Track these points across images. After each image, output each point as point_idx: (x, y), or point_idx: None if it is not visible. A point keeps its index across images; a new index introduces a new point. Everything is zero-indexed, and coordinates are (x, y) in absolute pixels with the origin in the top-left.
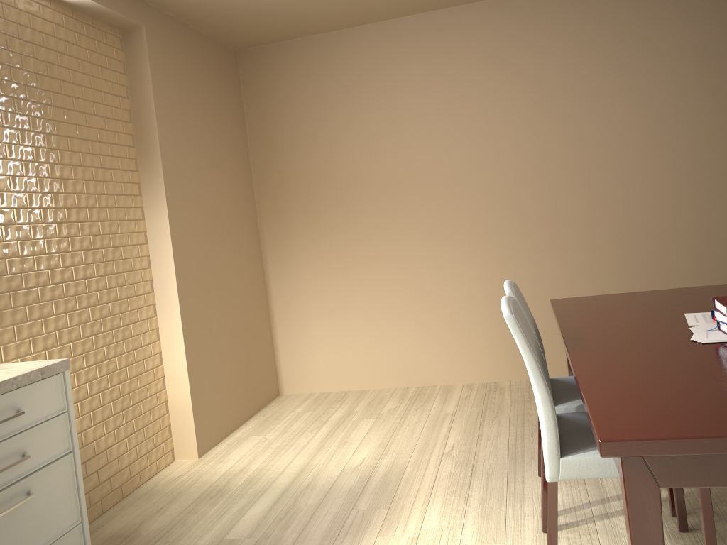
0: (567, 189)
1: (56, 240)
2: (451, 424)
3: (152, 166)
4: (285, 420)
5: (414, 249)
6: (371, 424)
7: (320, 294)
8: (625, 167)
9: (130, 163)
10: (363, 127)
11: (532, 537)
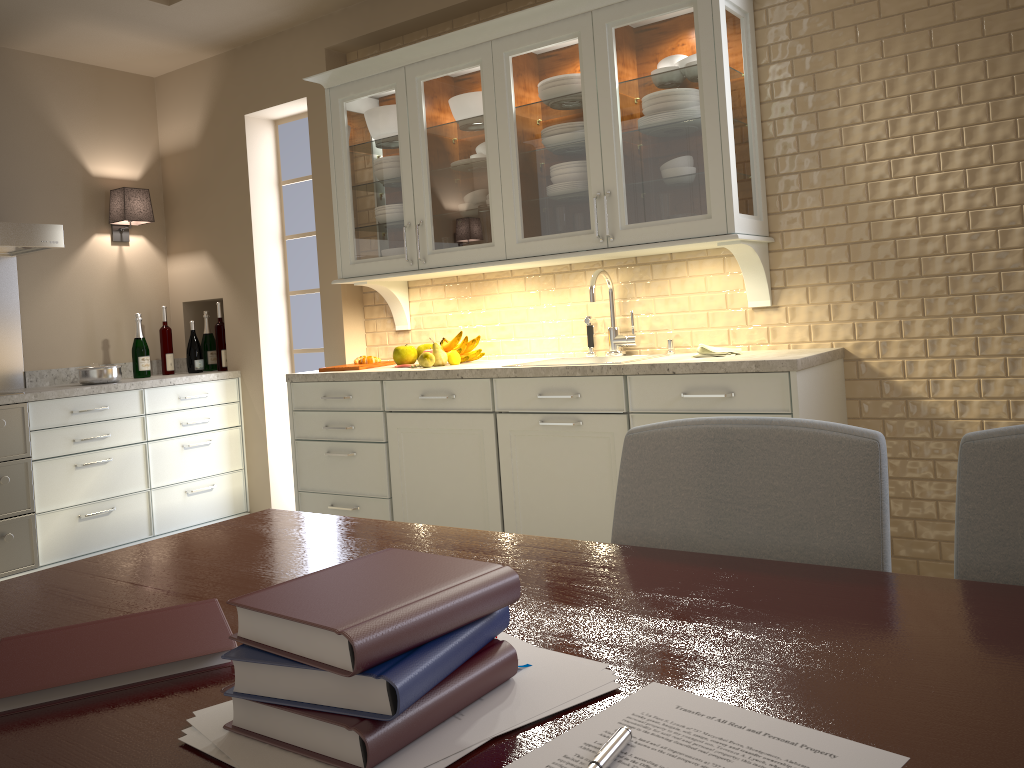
0: None
1: None
2: None
3: None
4: None
5: None
6: None
7: None
8: None
9: None
10: None
11: None
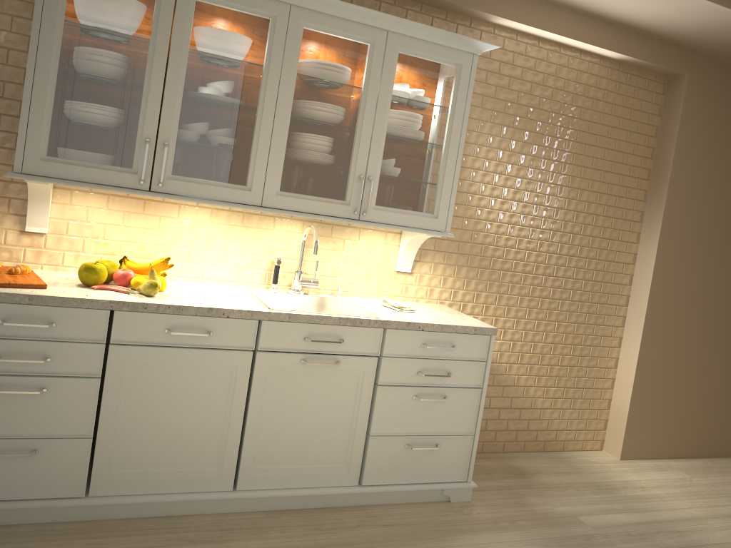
0: None
1: (547, 243)
2: None
3: (658, 200)
4: (727, 478)
5: None
6: None
7: None
8: None
9: (639, 193)
10: None
11: None
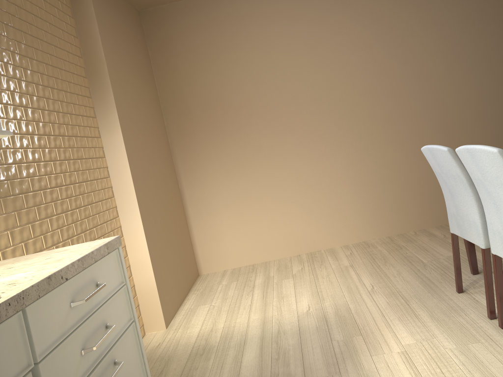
0: (401, 95)
1: (48, 150)
2: (356, 272)
3: (104, 92)
4: (219, 291)
5: (294, 151)
6: (293, 282)
7: (224, 193)
8: (439, 77)
9: (86, 91)
10: (246, 63)
11: (496, 334)
